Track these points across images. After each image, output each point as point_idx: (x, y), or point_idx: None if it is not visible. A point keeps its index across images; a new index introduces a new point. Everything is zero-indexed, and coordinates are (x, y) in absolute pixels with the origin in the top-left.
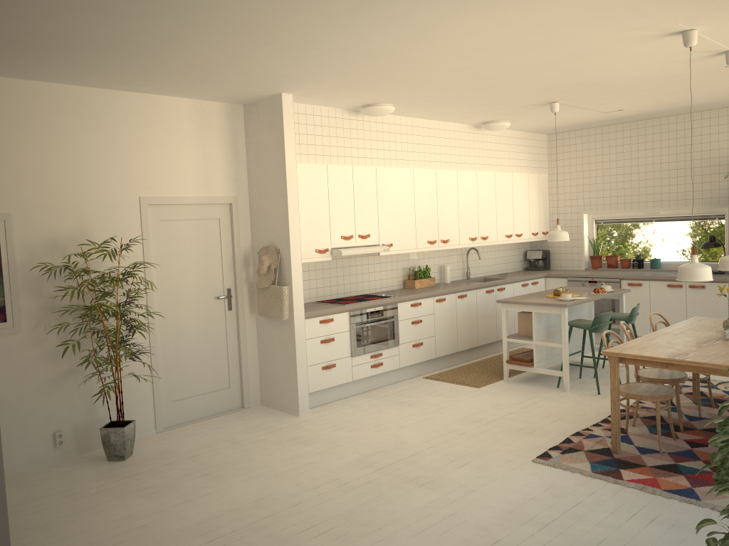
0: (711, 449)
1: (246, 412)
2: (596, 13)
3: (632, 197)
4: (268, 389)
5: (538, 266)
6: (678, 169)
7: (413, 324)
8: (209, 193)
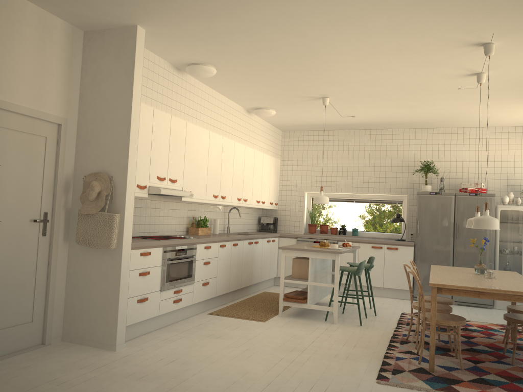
0: (488, 364)
1: (50, 349)
2: (470, 2)
3: (342, 183)
4: (75, 324)
5: (270, 228)
6: (375, 166)
7: (204, 265)
8: (41, 108)
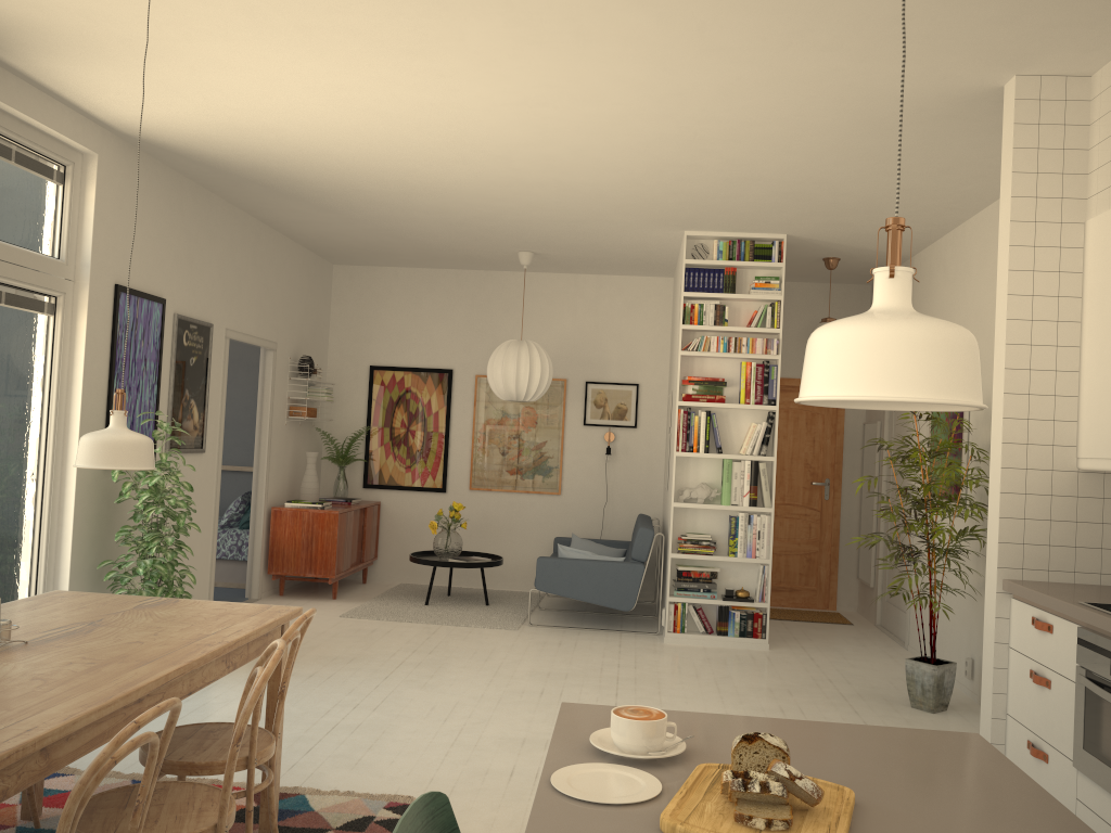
0: None
1: None
2: (318, 45)
3: None
4: None
5: None
6: None
7: None
8: None
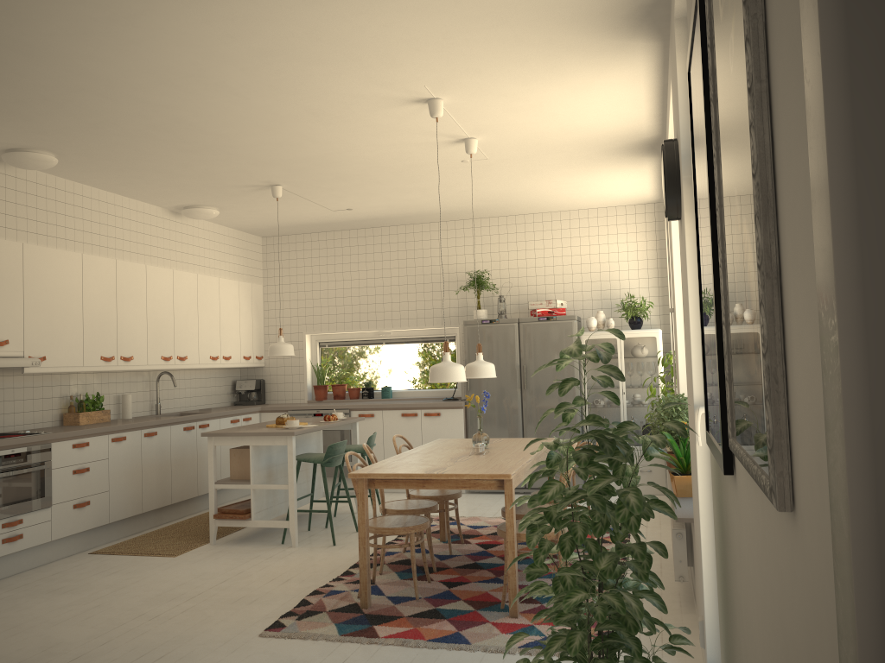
0: (470, 586)
1: None
2: (342, 47)
3: (361, 315)
4: None
5: (251, 399)
6: (409, 284)
7: (75, 474)
8: None
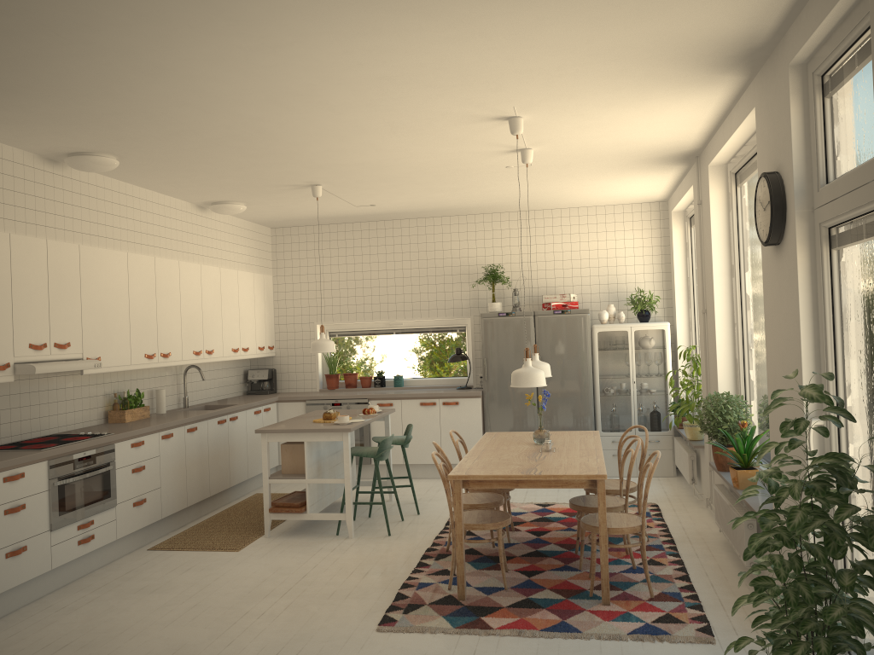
0: (547, 575)
1: None
2: (459, 74)
3: (373, 306)
4: None
5: (264, 388)
6: (421, 276)
7: (134, 473)
8: None
